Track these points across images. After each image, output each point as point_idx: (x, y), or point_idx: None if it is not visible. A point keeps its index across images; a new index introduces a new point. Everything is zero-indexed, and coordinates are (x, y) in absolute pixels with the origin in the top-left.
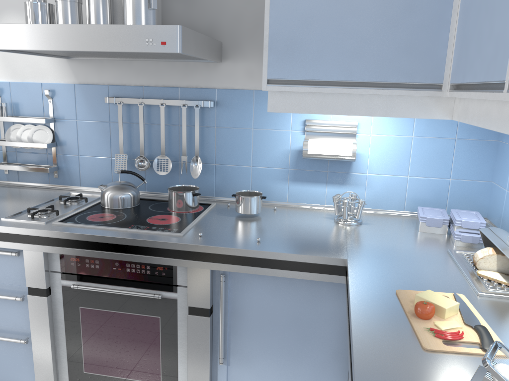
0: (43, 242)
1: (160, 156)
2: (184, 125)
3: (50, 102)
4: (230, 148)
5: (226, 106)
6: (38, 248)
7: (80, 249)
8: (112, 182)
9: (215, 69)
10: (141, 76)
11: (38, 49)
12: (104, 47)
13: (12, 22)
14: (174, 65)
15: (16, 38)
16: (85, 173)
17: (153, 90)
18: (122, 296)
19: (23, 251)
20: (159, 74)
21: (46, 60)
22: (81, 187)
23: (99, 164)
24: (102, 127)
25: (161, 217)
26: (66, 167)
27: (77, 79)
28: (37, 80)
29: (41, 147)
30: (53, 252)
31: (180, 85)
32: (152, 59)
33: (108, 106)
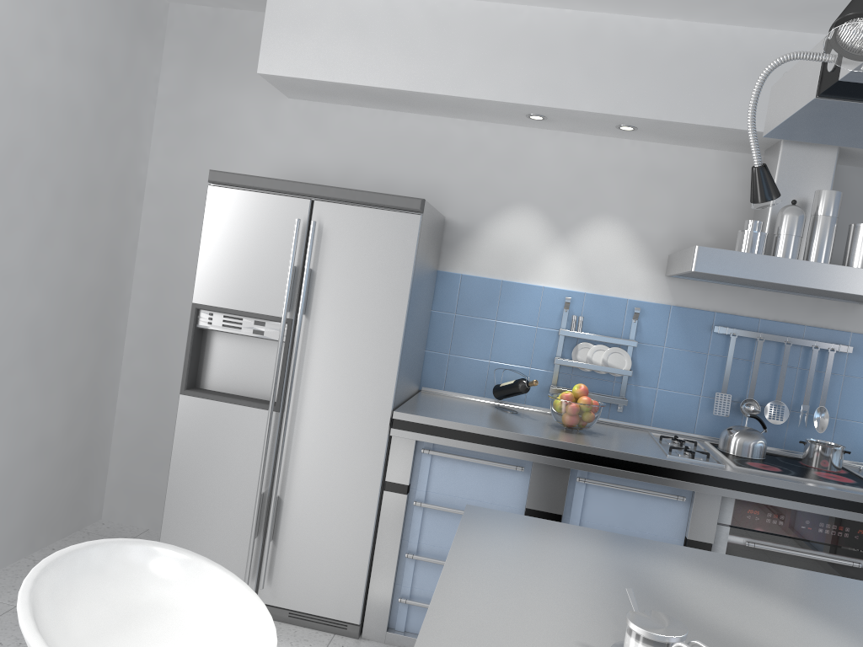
0: (738, 488)
1: (774, 401)
2: (811, 369)
3: (634, 322)
4: (858, 402)
5: (861, 354)
6: (730, 494)
7: (785, 500)
8: (740, 427)
9: (853, 310)
10: (758, 307)
11: (766, 280)
12: (845, 288)
13: (605, 227)
14: (802, 300)
15: (742, 266)
16: (661, 410)
17: (772, 324)
18: (804, 561)
19: (694, 495)
20: (781, 308)
21: (639, 274)
22: (651, 427)
23: (682, 402)
24: (696, 359)
25: (825, 474)
26: (636, 401)
27: (674, 300)
28: (621, 295)
29: (624, 373)
30: (749, 500)
31: (806, 323)
32: (779, 291)
33: (709, 336)
